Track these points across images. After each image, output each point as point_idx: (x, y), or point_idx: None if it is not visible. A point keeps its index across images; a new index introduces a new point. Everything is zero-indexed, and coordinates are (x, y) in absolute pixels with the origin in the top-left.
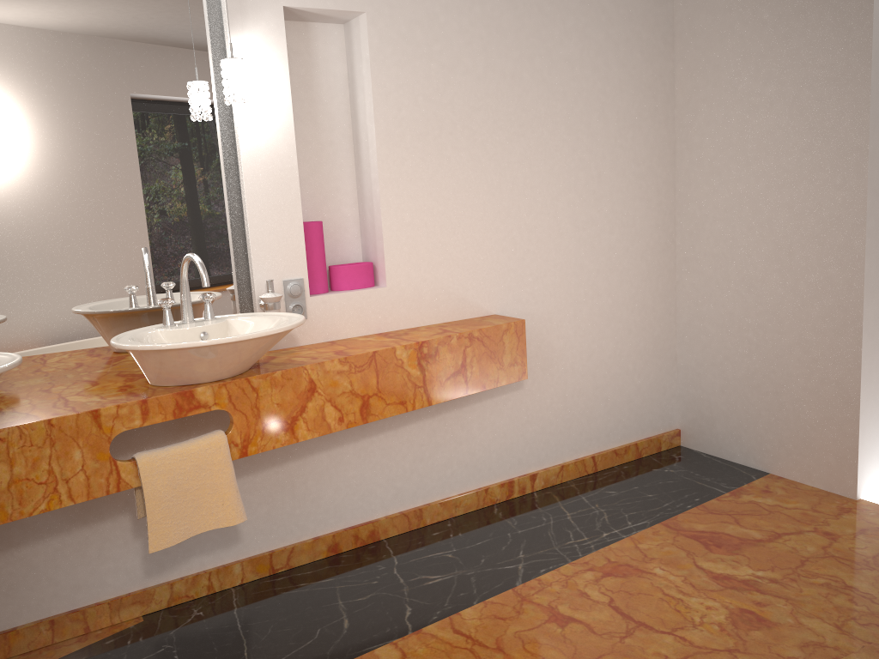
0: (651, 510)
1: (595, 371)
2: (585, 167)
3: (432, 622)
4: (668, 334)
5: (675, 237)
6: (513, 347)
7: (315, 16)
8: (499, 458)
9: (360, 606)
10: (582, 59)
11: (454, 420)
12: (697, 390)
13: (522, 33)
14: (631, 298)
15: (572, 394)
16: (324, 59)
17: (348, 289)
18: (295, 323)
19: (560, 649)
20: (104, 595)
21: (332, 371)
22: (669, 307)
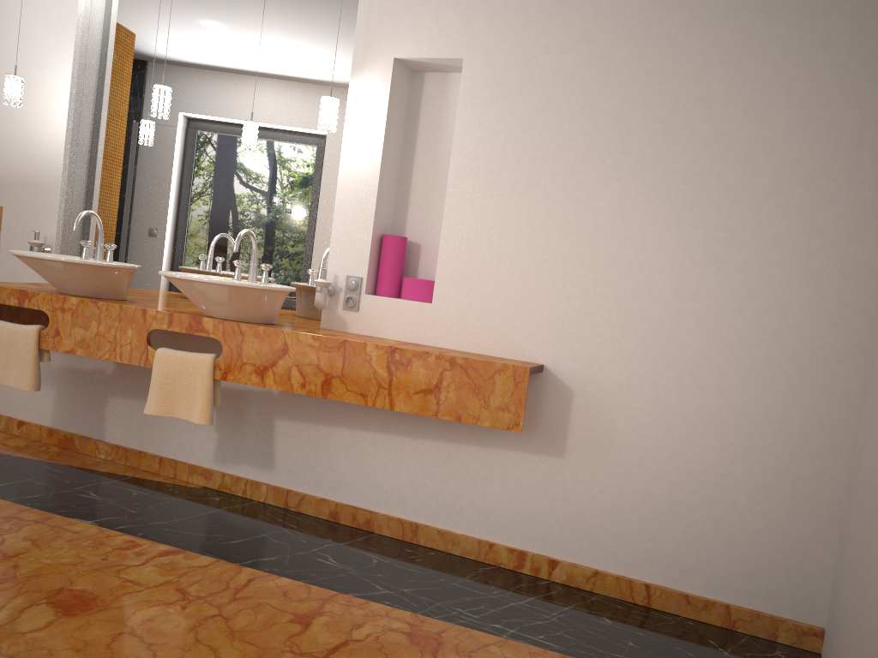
0: (592, 647)
1: (676, 481)
2: (708, 226)
3: (258, 569)
4: (828, 481)
5: (869, 346)
6: (507, 391)
7: (439, 66)
8: (517, 521)
9: (263, 541)
10: (727, 97)
11: (474, 456)
12: (839, 576)
13: (639, 70)
14: (760, 407)
15: (634, 494)
16: (455, 103)
17: (406, 299)
18: (246, 284)
19: (252, 624)
20: (191, 459)
21: (304, 342)
22: (839, 444)
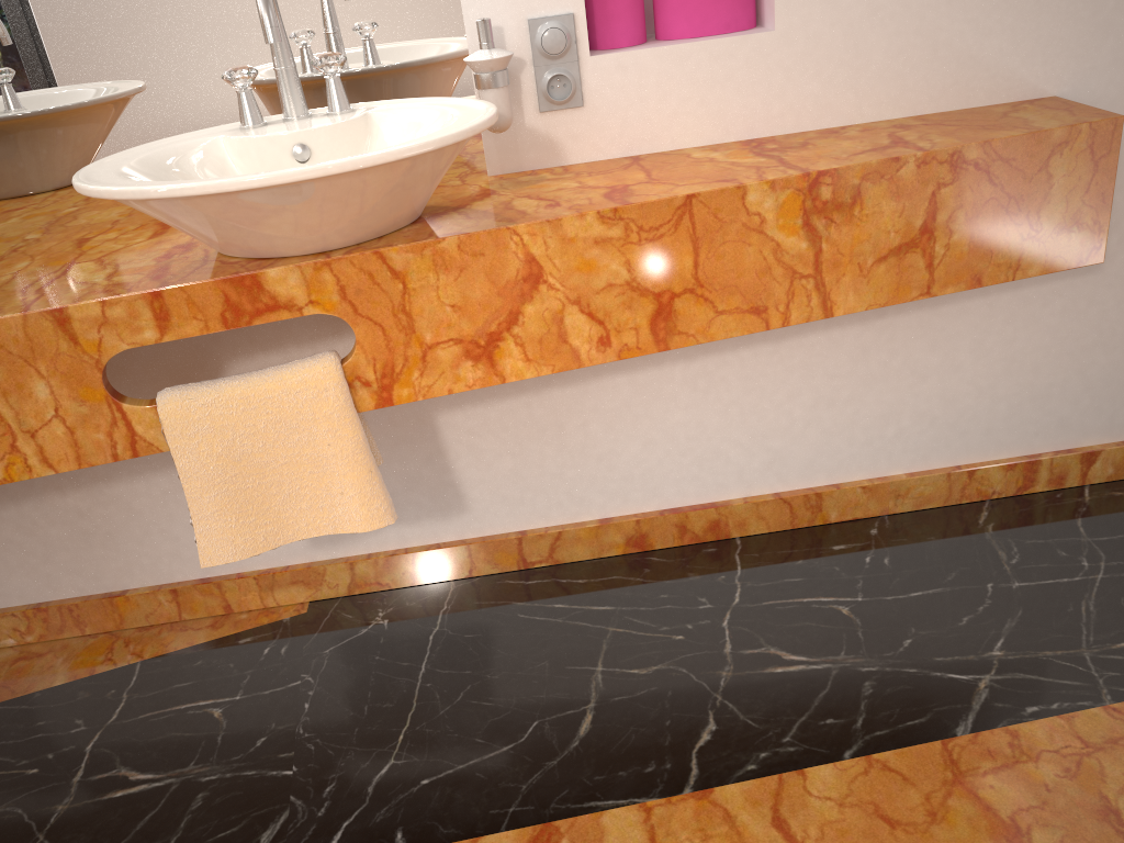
0: None
1: None
2: None
3: (740, 778)
4: None
5: None
6: (1077, 186)
7: None
8: (1012, 414)
9: (627, 688)
10: None
11: (915, 330)
12: None
13: None
14: None
15: None
16: None
17: (687, 37)
18: (436, 139)
19: None
20: (249, 563)
21: (582, 238)
22: None
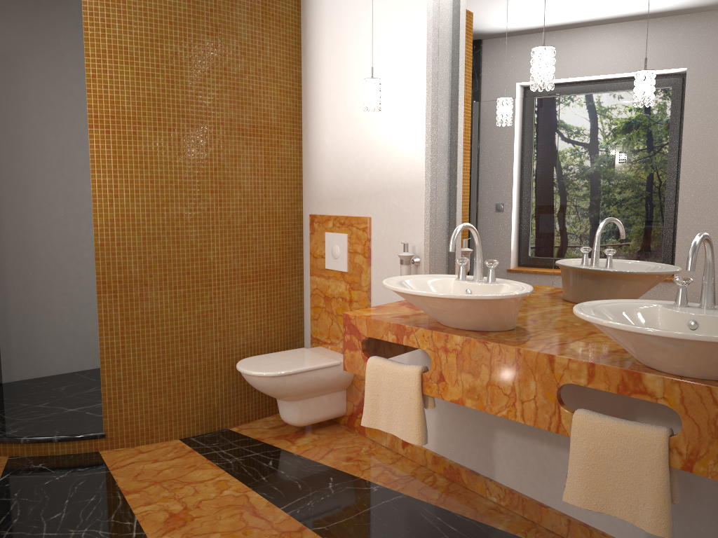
0: None
1: None
2: None
3: None
4: None
5: None
6: None
7: None
8: None
9: None
10: None
11: None
12: None
13: None
14: None
15: None
16: None
17: None
18: None
19: None
20: (611, 530)
21: None
22: None
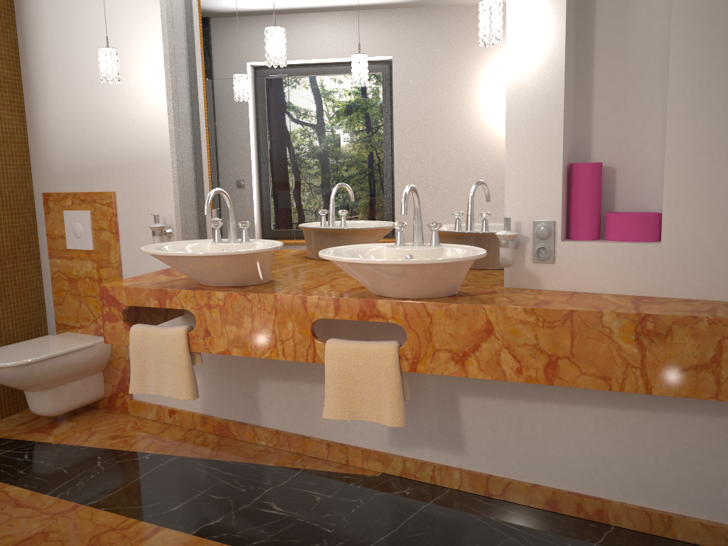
0: None
1: None
2: None
3: None
4: None
5: None
6: None
7: None
8: None
9: None
10: None
11: None
12: None
13: None
14: None
15: None
16: None
17: (616, 240)
18: (440, 259)
19: None
20: (362, 443)
21: (514, 318)
22: None
